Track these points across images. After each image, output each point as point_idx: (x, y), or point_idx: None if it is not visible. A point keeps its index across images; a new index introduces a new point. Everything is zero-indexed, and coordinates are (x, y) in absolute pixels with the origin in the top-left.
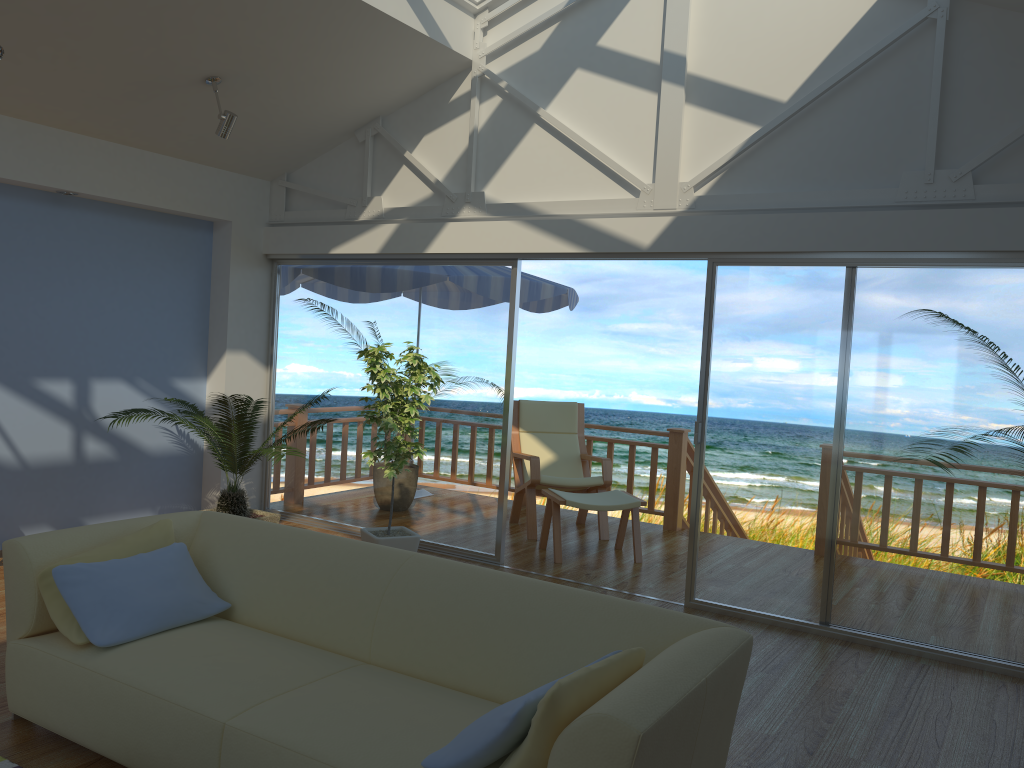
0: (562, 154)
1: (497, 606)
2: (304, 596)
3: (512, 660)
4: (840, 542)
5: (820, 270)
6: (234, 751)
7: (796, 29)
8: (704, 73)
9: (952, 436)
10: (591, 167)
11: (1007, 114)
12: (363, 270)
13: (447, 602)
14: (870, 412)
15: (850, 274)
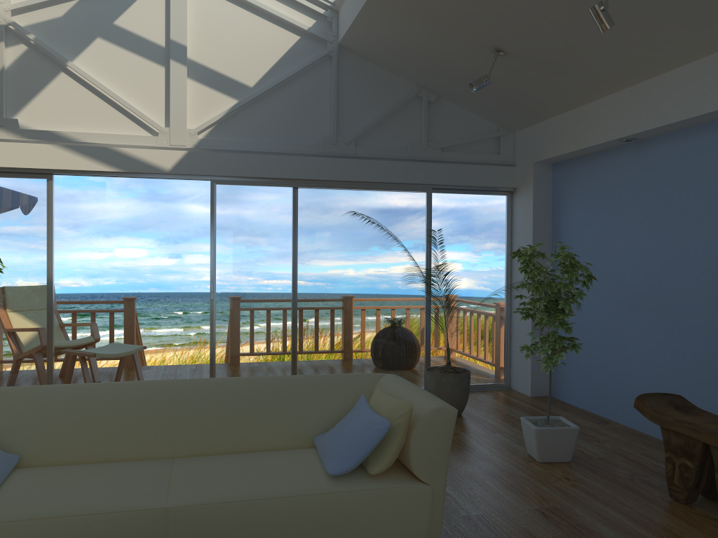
0: (89, 98)
1: (263, 394)
2: (99, 428)
3: (287, 422)
4: (301, 344)
5: (280, 189)
6: (183, 522)
7: (255, 44)
8: (198, 59)
9: (353, 278)
10: (115, 111)
11: (366, 112)
12: None
13: (227, 401)
14: (312, 269)
15: (296, 192)
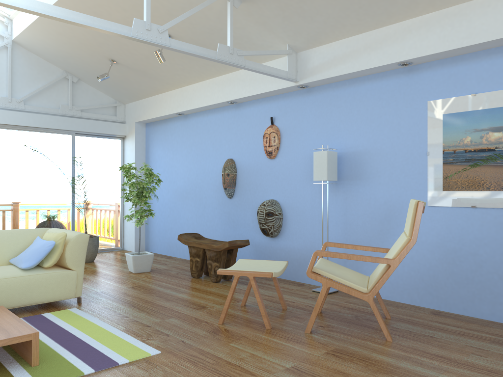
0: None
1: None
2: None
3: None
4: None
5: None
6: None
7: None
8: None
9: (23, 186)
10: None
11: (31, 84)
12: None
13: None
14: None
15: None
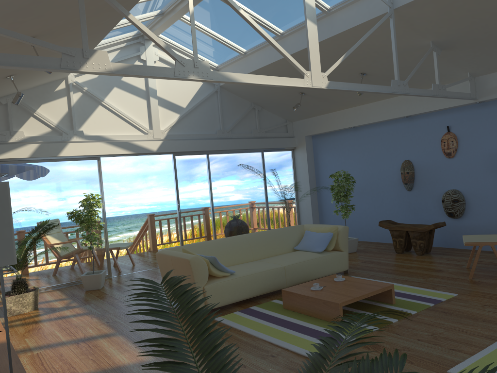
0: (113, 117)
1: (273, 235)
2: (229, 253)
3: (283, 244)
4: (218, 229)
5: (202, 156)
6: (289, 270)
7: (184, 87)
8: (160, 96)
9: (236, 195)
10: (126, 123)
11: (233, 116)
12: (10, 166)
13: (264, 239)
14: (219, 192)
15: (209, 156)
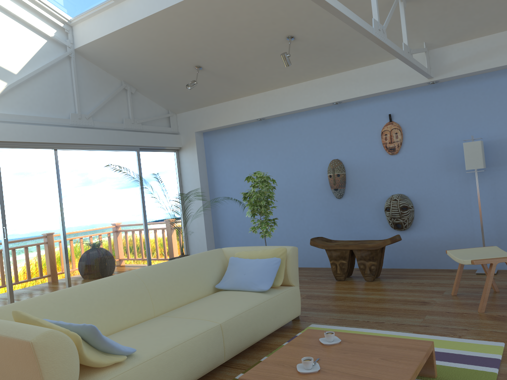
0: None
1: (183, 268)
2: (112, 308)
3: (200, 281)
4: (73, 263)
5: (46, 151)
6: (228, 329)
7: (15, 42)
8: None
9: (101, 211)
10: None
11: (95, 97)
12: None
13: (169, 276)
14: (74, 208)
15: (58, 152)
